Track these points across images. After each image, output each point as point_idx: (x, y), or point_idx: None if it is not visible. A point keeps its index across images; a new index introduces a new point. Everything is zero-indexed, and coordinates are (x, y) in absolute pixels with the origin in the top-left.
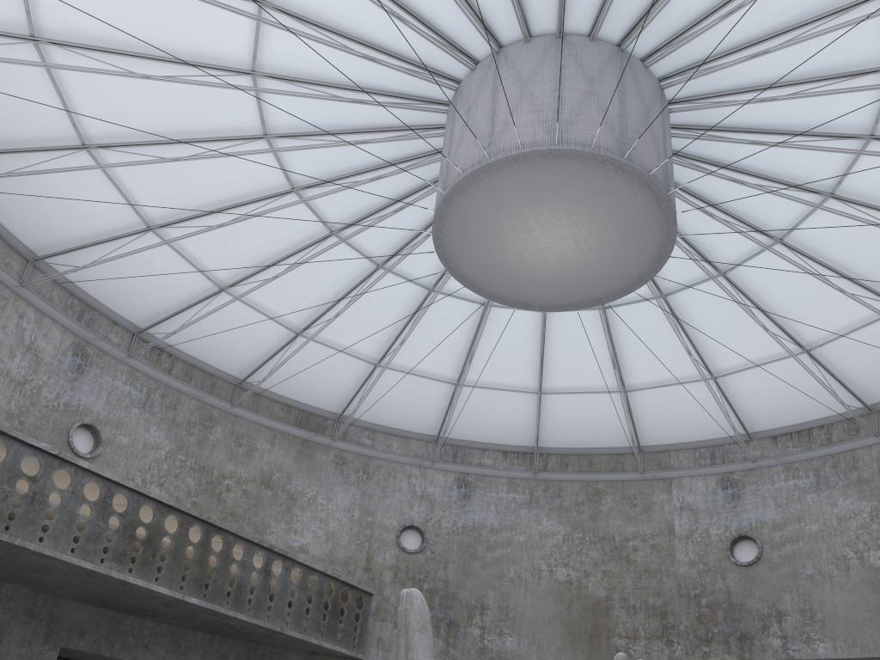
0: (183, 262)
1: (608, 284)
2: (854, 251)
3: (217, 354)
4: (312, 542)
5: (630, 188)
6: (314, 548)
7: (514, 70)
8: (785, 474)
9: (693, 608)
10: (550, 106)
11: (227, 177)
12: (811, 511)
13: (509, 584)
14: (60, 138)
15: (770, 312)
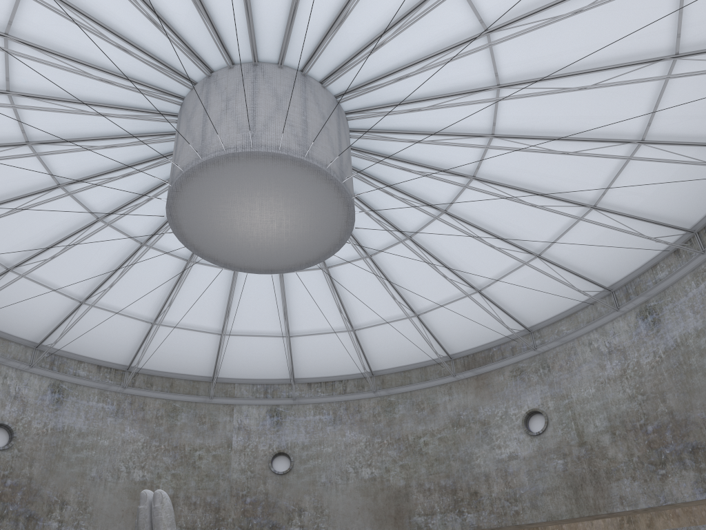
0: None
1: (284, 261)
2: (406, 274)
3: None
4: None
5: (336, 203)
6: None
7: (270, 85)
8: (314, 411)
9: (240, 504)
10: (299, 125)
11: None
12: (329, 438)
13: (90, 483)
14: None
15: (342, 300)
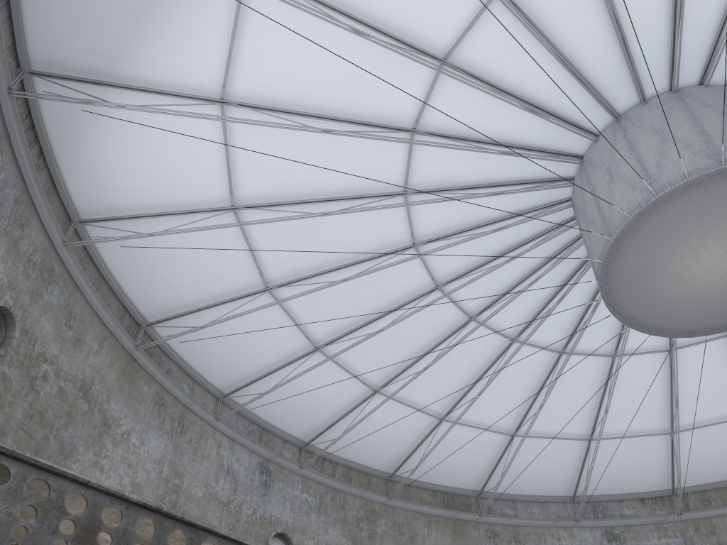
0: (342, 373)
1: None
2: None
3: (369, 453)
4: None
5: None
6: None
7: (643, 125)
8: None
9: None
10: (697, 139)
11: (380, 289)
12: None
13: None
14: (247, 287)
15: None
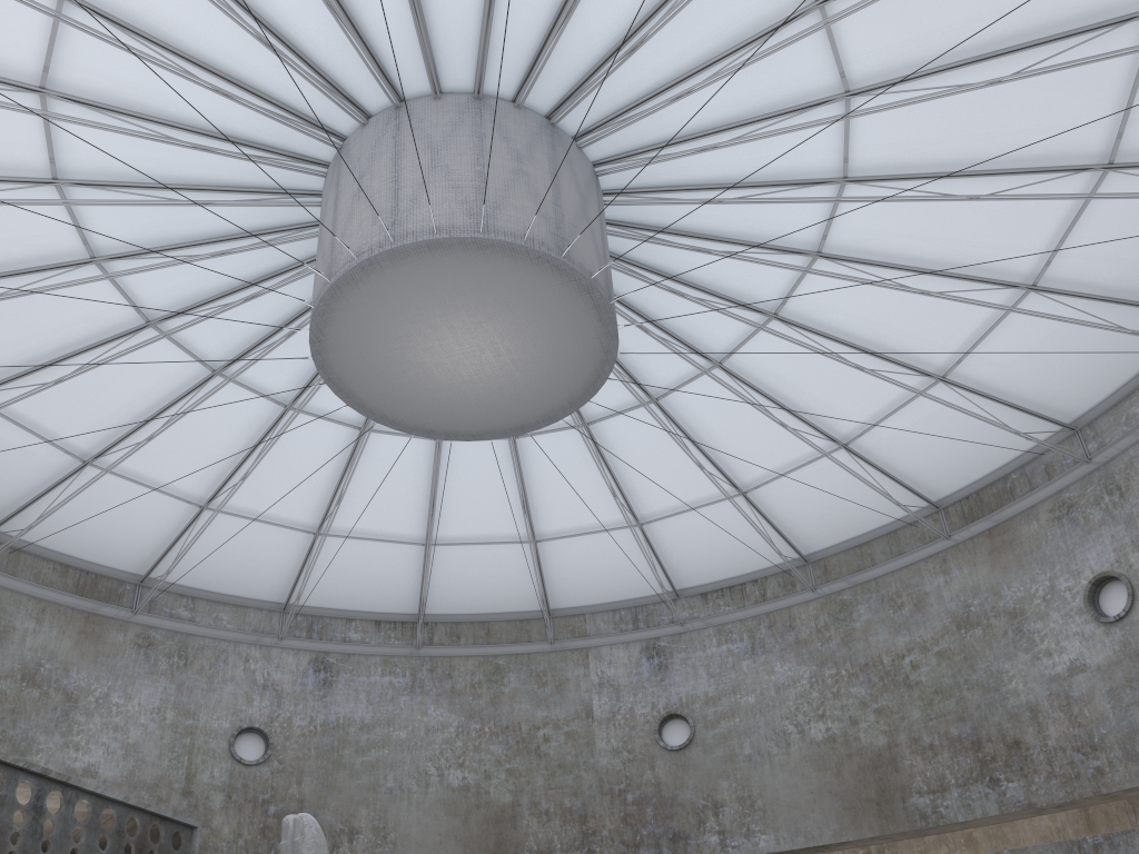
0: None
1: (533, 408)
2: (796, 380)
3: None
4: (103, 761)
5: (567, 293)
6: (107, 769)
7: (421, 132)
8: (717, 638)
9: (617, 806)
10: (471, 183)
11: None
12: (747, 680)
13: (387, 797)
14: None
15: (705, 447)
